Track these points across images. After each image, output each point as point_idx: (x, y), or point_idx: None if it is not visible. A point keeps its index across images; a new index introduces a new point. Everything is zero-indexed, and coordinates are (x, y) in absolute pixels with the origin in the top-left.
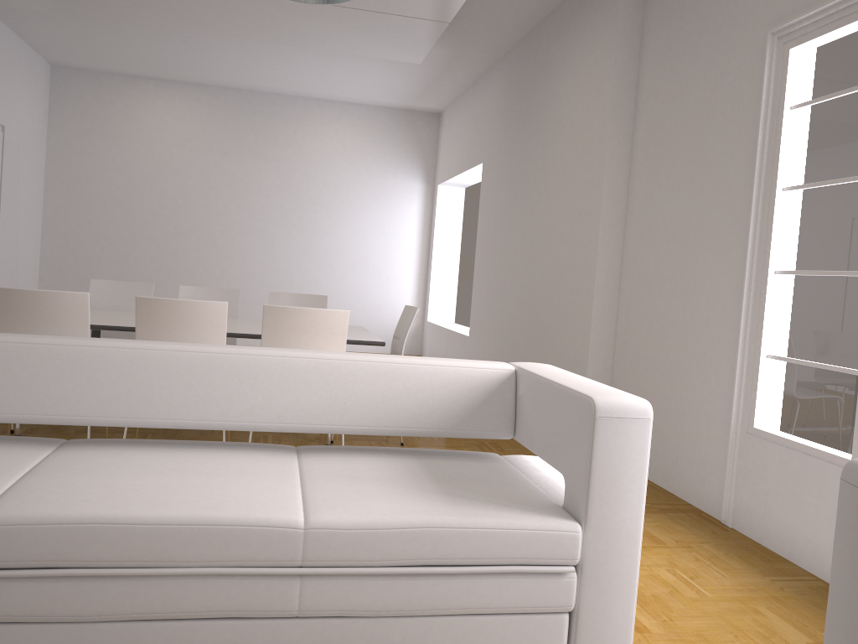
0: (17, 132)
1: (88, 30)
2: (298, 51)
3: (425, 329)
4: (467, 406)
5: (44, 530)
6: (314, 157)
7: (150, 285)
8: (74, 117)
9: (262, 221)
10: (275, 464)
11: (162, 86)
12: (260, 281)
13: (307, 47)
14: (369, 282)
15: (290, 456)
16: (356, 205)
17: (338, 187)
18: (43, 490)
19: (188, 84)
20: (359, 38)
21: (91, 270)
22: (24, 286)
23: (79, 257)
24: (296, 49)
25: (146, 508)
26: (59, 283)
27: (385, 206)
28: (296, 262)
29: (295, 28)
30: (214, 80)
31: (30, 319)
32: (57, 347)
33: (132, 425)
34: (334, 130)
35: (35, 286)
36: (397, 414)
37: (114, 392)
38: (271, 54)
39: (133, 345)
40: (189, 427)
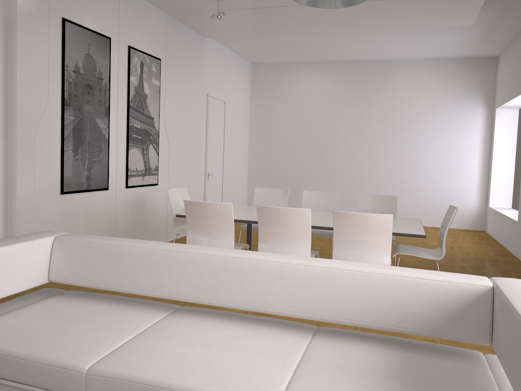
0: (232, 103)
1: (264, 41)
2: (385, 32)
3: (487, 212)
4: (445, 314)
5: (119, 383)
6: (403, 98)
7: (286, 190)
8: (263, 91)
9: (370, 142)
10: (289, 344)
11: (309, 66)
12: (369, 180)
13: (388, 29)
14: (443, 179)
15: (305, 337)
16: (433, 128)
17: (420, 116)
18: (134, 351)
19: (324, 62)
20: (422, 16)
21: (273, 176)
22: (239, 186)
23: (266, 169)
24: (383, 31)
25: (177, 378)
26: (257, 184)
27: (455, 127)
28: (392, 167)
29: (377, 18)
30: (338, 58)
31: (203, 218)
32: (169, 252)
33: (208, 304)
34: (417, 79)
35: (245, 186)
36: (385, 315)
37: (198, 282)
38: (368, 36)
39: (210, 253)
40: (241, 309)
